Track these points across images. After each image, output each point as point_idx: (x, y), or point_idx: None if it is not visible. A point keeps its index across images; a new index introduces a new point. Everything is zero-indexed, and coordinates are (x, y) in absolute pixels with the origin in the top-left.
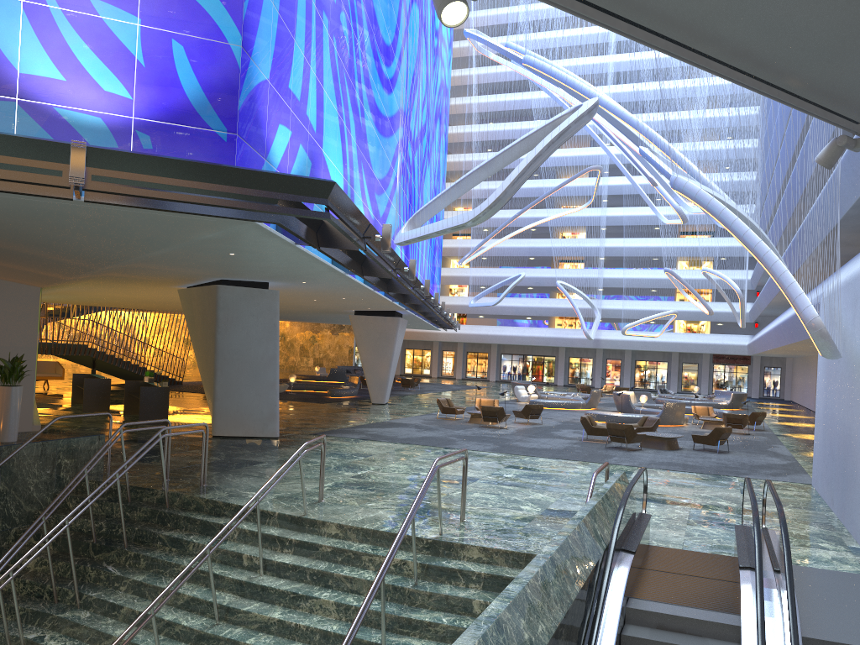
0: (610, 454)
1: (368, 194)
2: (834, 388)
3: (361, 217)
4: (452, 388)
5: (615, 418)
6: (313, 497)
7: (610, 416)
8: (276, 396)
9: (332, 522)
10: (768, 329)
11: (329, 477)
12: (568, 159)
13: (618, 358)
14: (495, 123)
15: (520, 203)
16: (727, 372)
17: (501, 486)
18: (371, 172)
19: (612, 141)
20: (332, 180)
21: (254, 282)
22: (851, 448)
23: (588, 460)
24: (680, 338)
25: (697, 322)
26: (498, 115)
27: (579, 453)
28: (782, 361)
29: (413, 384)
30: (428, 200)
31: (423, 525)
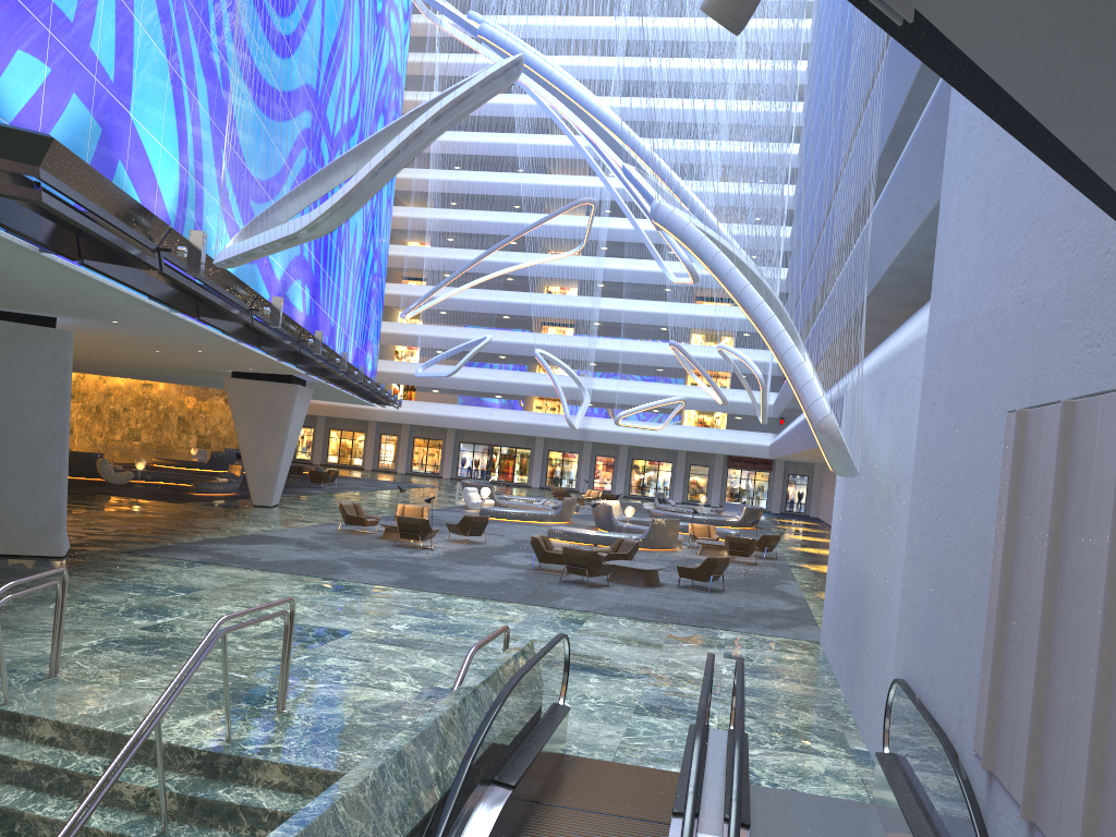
0: (563, 593)
1: (235, 198)
2: (852, 515)
3: (144, 213)
4: (384, 486)
5: (587, 538)
6: (48, 667)
7: (580, 534)
8: (62, 494)
9: (47, 719)
10: (790, 427)
11: (103, 629)
12: (560, 190)
13: (611, 454)
14: (465, 132)
15: (494, 243)
16: (744, 479)
17: (379, 646)
18: (243, 167)
19: (608, 165)
20: (154, 164)
21: (32, 316)
22: (865, 603)
23: (528, 602)
24: (689, 433)
25: (711, 414)
26: (471, 122)
27: (520, 591)
28: (810, 468)
29: (327, 479)
30: (360, 225)
31: (209, 722)
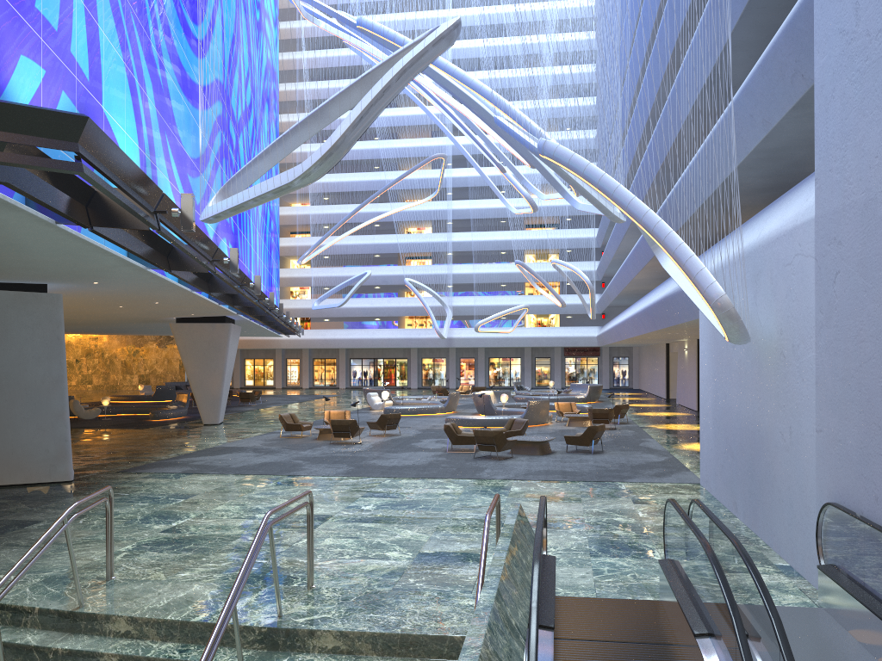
0: (481, 466)
1: (178, 174)
2: (728, 377)
3: (147, 181)
4: (298, 399)
5: (478, 422)
6: (101, 572)
7: (472, 419)
8: (66, 429)
9: (121, 616)
10: (622, 319)
11: (131, 535)
12: (410, 150)
13: (472, 356)
14: None
15: (361, 198)
16: (579, 364)
17: (360, 524)
18: (181, 148)
19: (457, 125)
20: (122, 148)
21: (27, 284)
22: (762, 446)
23: (458, 477)
24: (532, 333)
25: (547, 316)
26: None
27: (447, 468)
28: (629, 351)
29: (254, 398)
30: None
31: (256, 602)
